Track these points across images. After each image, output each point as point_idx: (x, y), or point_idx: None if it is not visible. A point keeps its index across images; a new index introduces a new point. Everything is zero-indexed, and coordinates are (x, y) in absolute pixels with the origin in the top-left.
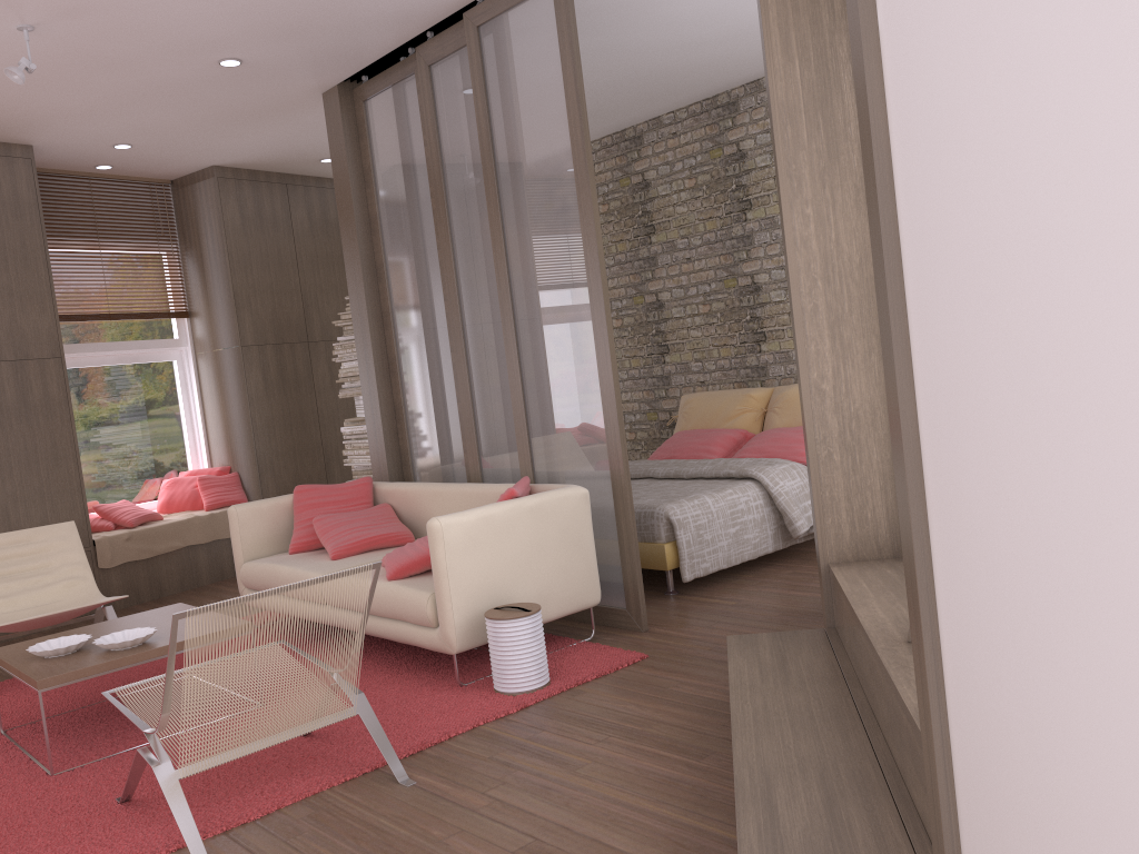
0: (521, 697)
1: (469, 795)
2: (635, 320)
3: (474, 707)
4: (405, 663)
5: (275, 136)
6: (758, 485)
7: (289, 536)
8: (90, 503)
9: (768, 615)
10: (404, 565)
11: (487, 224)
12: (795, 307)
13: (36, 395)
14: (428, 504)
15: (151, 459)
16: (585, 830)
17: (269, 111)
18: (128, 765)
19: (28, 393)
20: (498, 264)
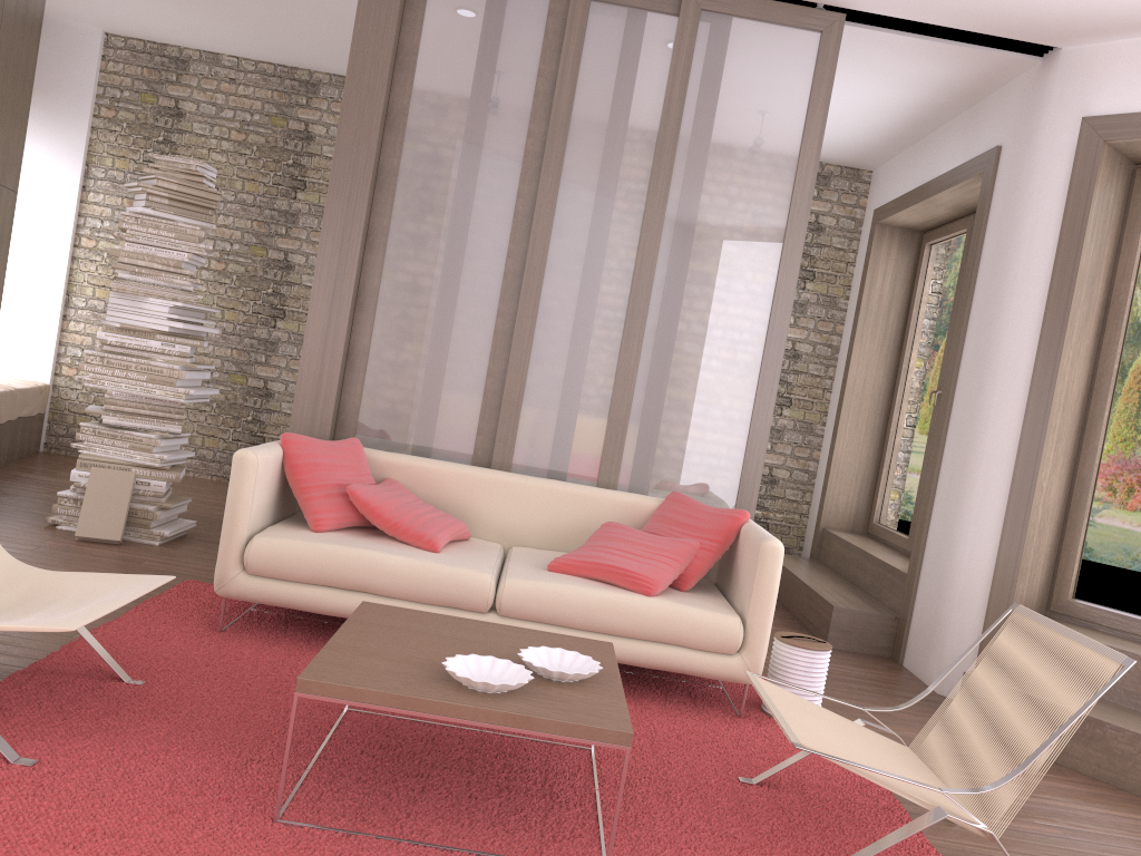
0: None
1: (1031, 826)
2: None
3: None
4: None
5: None
6: None
7: (272, 502)
8: None
9: None
10: (662, 580)
11: (626, 205)
12: (1049, 421)
13: None
14: (479, 493)
15: None
16: None
17: None
18: (660, 844)
19: None
20: (645, 255)
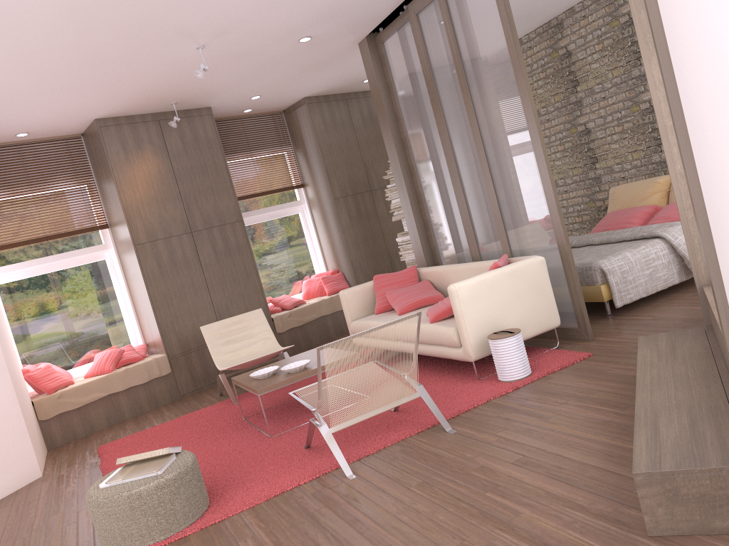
0: (514, 383)
1: (486, 436)
2: (572, 144)
3: (487, 390)
4: (446, 369)
5: (335, 73)
6: (663, 241)
7: (374, 304)
8: (267, 298)
9: (673, 323)
10: (438, 313)
11: (463, 104)
12: (660, 125)
13: (232, 243)
14: (450, 277)
15: (295, 270)
16: (552, 450)
17: (330, 60)
18: (306, 431)
19: (228, 242)
20: (473, 127)
